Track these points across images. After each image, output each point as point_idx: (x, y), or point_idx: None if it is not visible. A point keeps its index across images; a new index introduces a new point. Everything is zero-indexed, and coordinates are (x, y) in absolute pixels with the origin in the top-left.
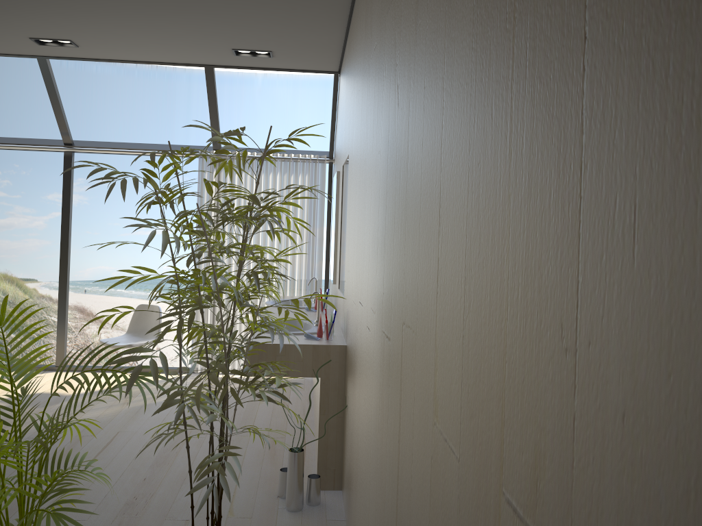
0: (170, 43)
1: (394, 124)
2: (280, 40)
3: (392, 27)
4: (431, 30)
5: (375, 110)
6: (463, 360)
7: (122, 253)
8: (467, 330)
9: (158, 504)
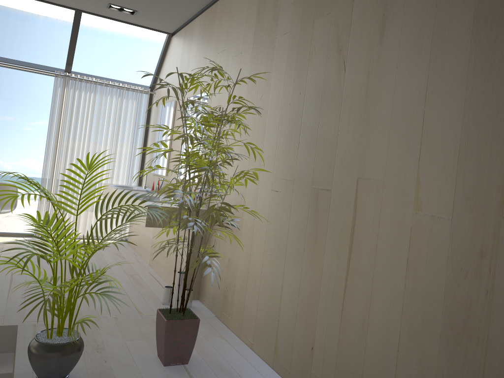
0: None
1: (336, 80)
2: (150, 5)
3: (330, 29)
4: (408, 43)
5: (288, 69)
6: (457, 180)
7: None
8: (461, 168)
9: (86, 310)
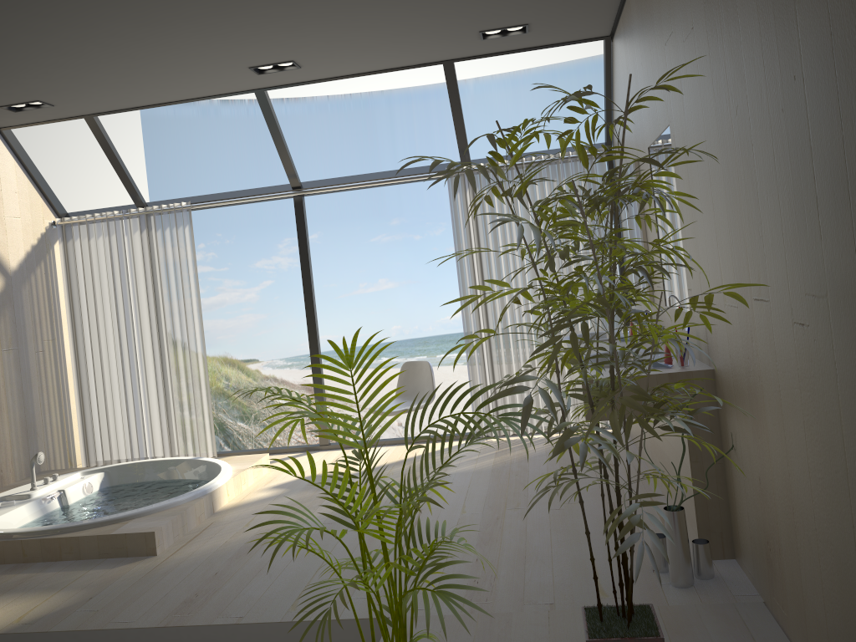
0: (405, 40)
1: (854, 16)
2: (540, 5)
3: None
4: None
5: (764, 29)
6: None
7: (343, 318)
8: None
9: (506, 587)
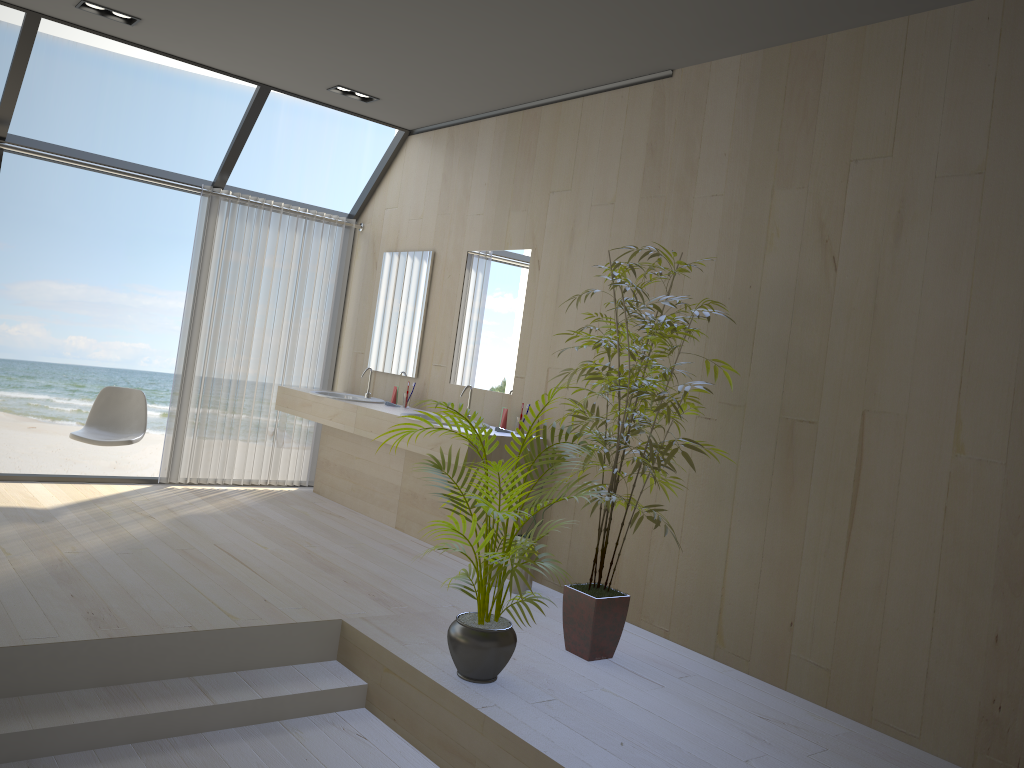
0: (274, 60)
1: (820, 280)
2: (413, 95)
3: (805, 209)
4: (939, 255)
5: (723, 248)
6: (1012, 421)
7: None
8: (1017, 408)
9: (402, 597)
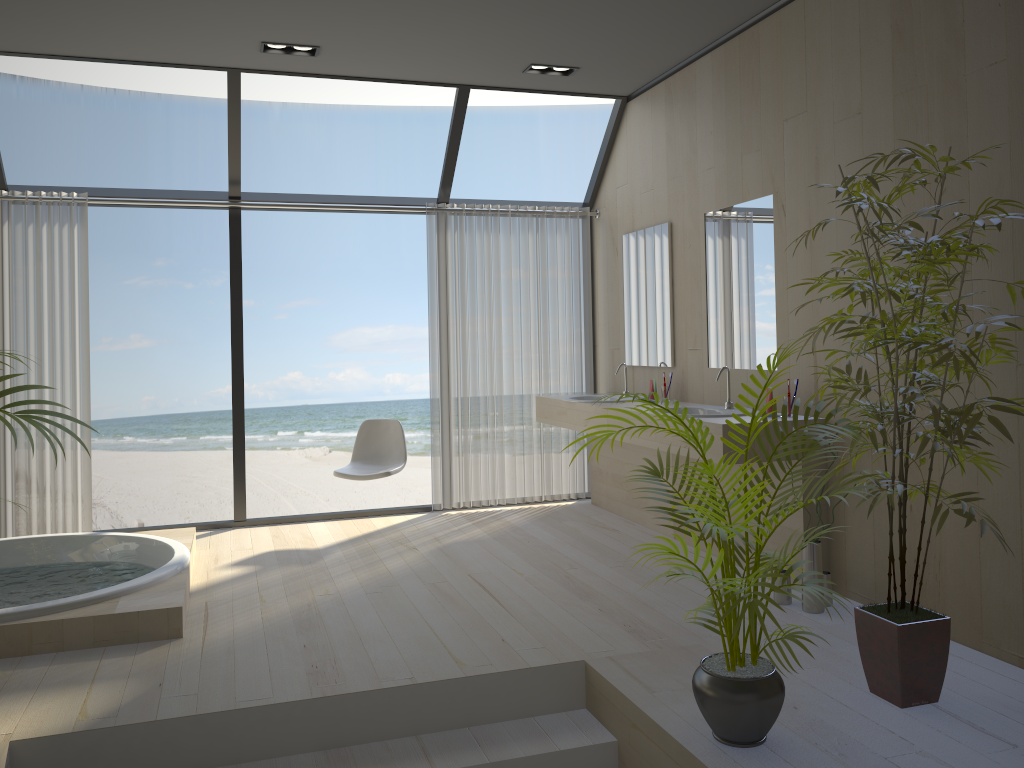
0: (457, 54)
1: None
2: (611, 53)
3: None
4: None
5: (1018, 131)
6: None
7: None
8: None
9: (663, 627)
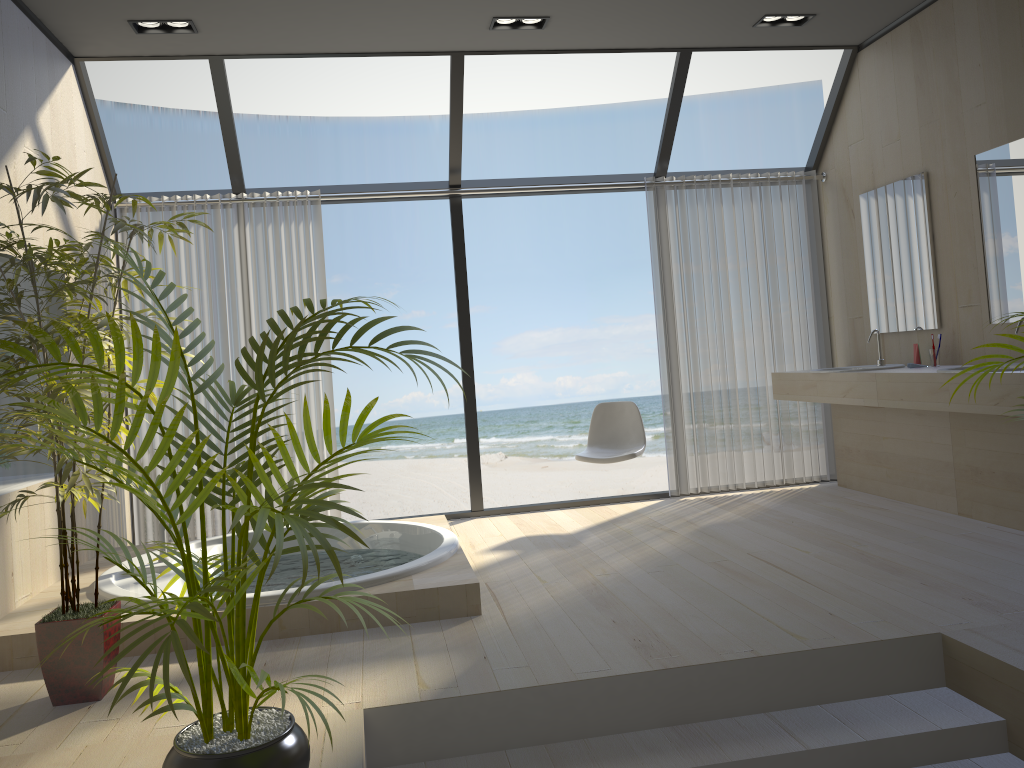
0: (689, 11)
1: None
2: None
3: None
4: None
5: None
6: None
7: None
8: None
9: (1011, 599)
